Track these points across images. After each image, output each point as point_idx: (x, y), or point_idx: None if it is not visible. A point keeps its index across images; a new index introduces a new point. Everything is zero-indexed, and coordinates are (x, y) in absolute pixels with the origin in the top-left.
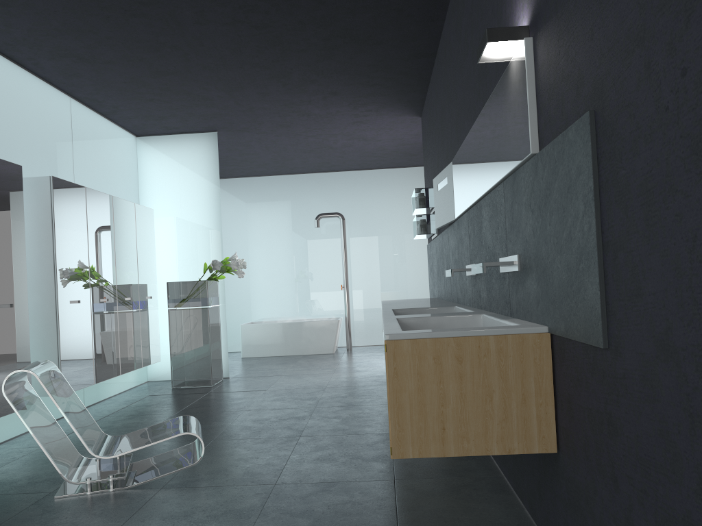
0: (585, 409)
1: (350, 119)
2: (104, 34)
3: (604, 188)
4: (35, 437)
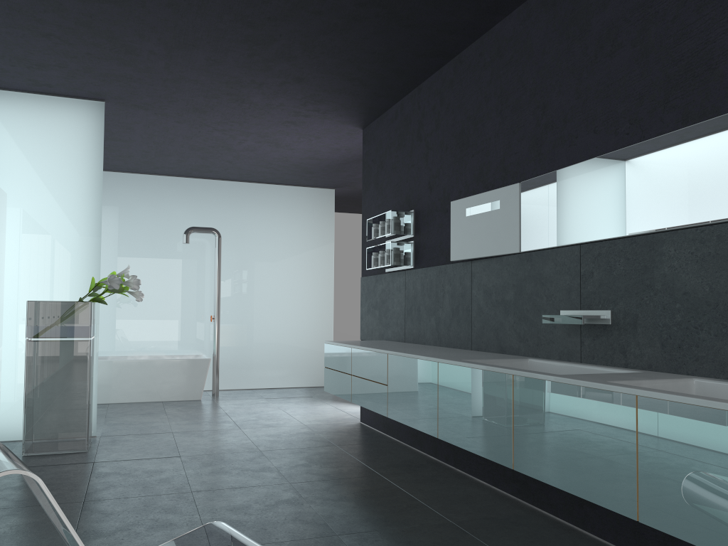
0: None
1: (285, 117)
2: None
3: None
4: None
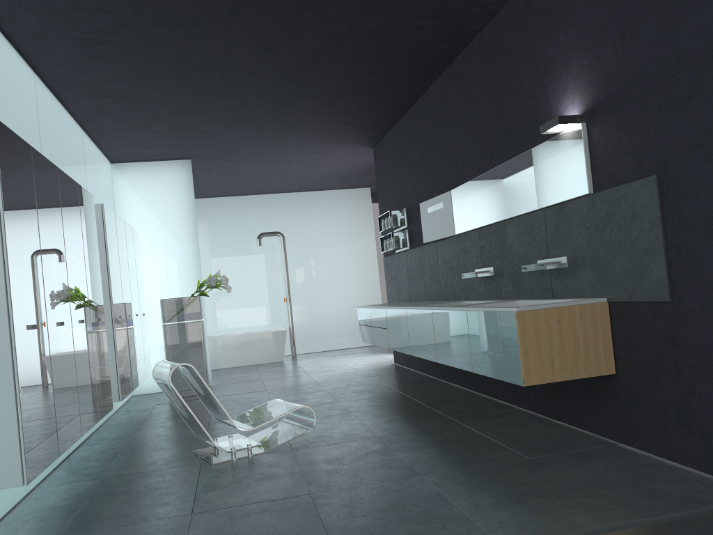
0: (647, 340)
1: (314, 150)
2: (161, 81)
3: (667, 216)
4: (196, 417)
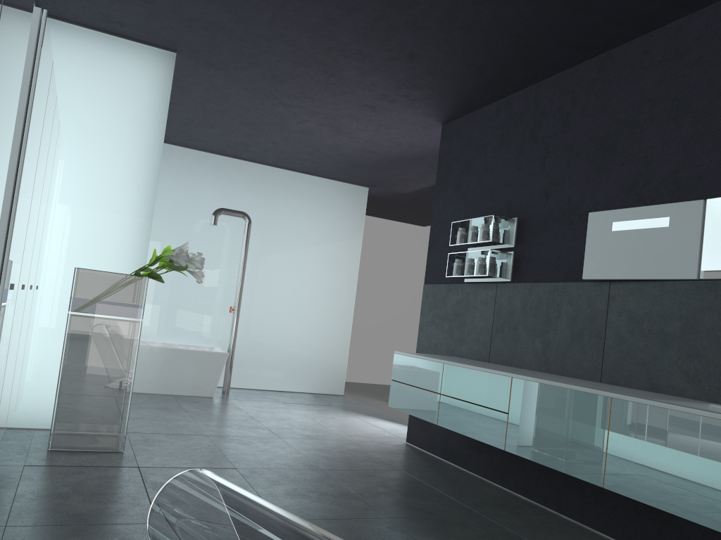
0: None
1: (368, 99)
2: None
3: None
4: None
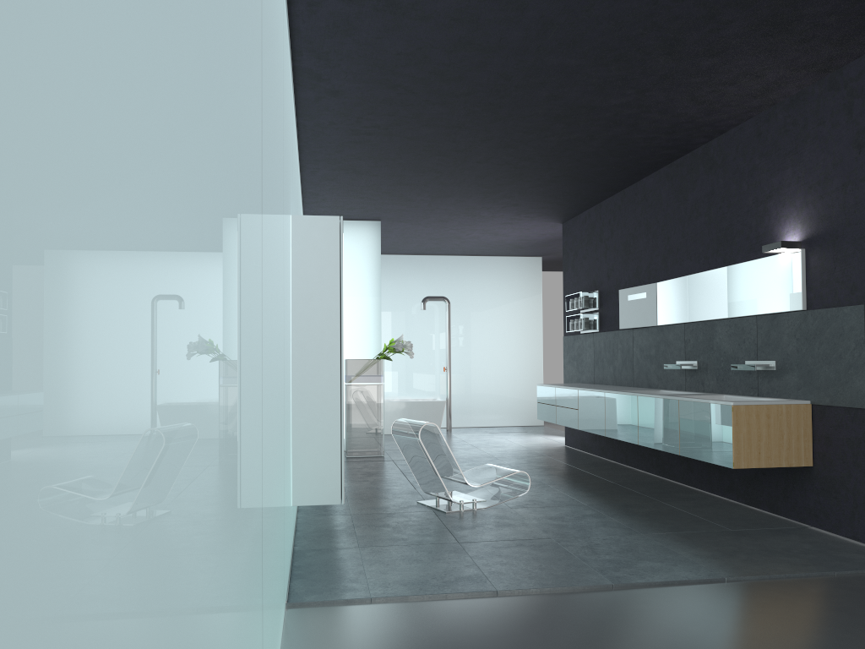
0: (844, 439)
1: (504, 221)
2: (399, 161)
3: None
4: (436, 470)
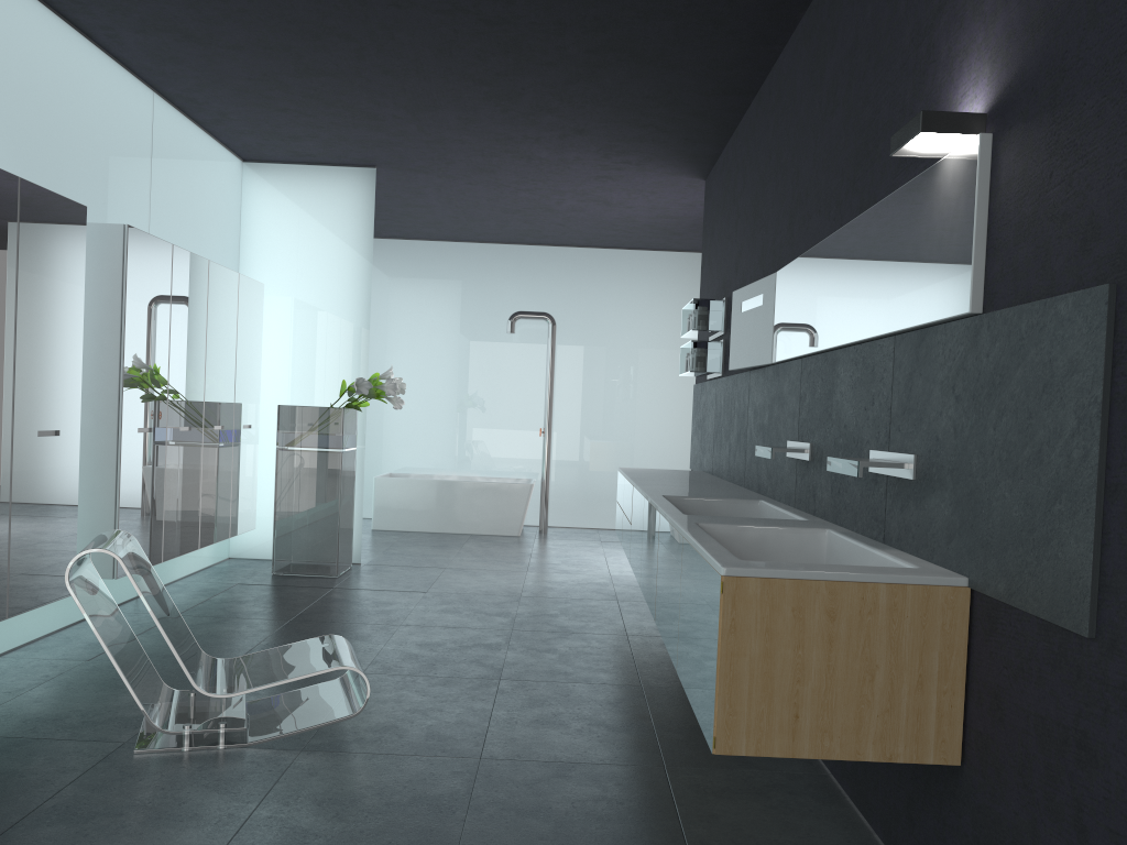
0: (1031, 715)
1: (593, 172)
2: (238, 5)
3: (1121, 403)
4: (111, 657)
